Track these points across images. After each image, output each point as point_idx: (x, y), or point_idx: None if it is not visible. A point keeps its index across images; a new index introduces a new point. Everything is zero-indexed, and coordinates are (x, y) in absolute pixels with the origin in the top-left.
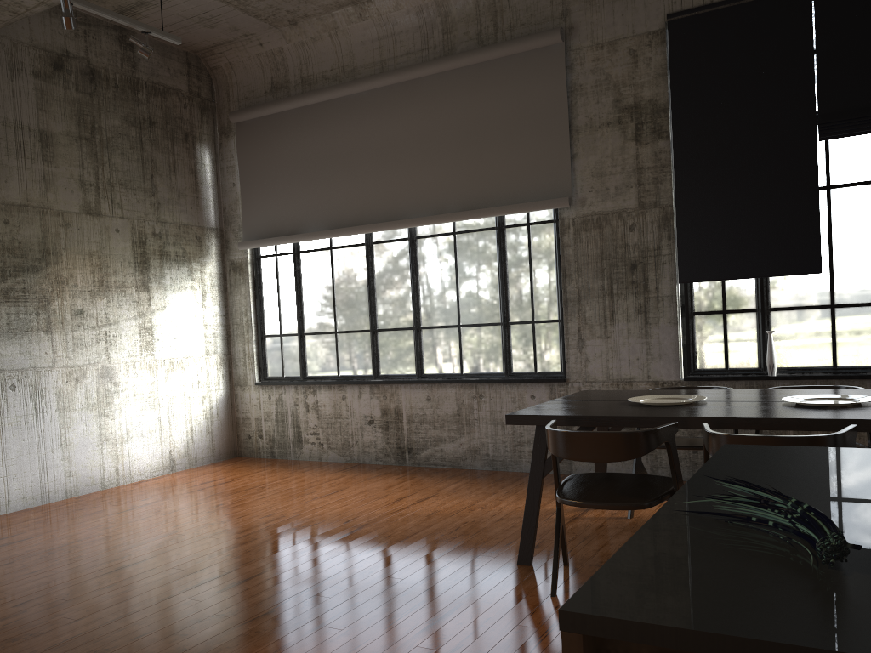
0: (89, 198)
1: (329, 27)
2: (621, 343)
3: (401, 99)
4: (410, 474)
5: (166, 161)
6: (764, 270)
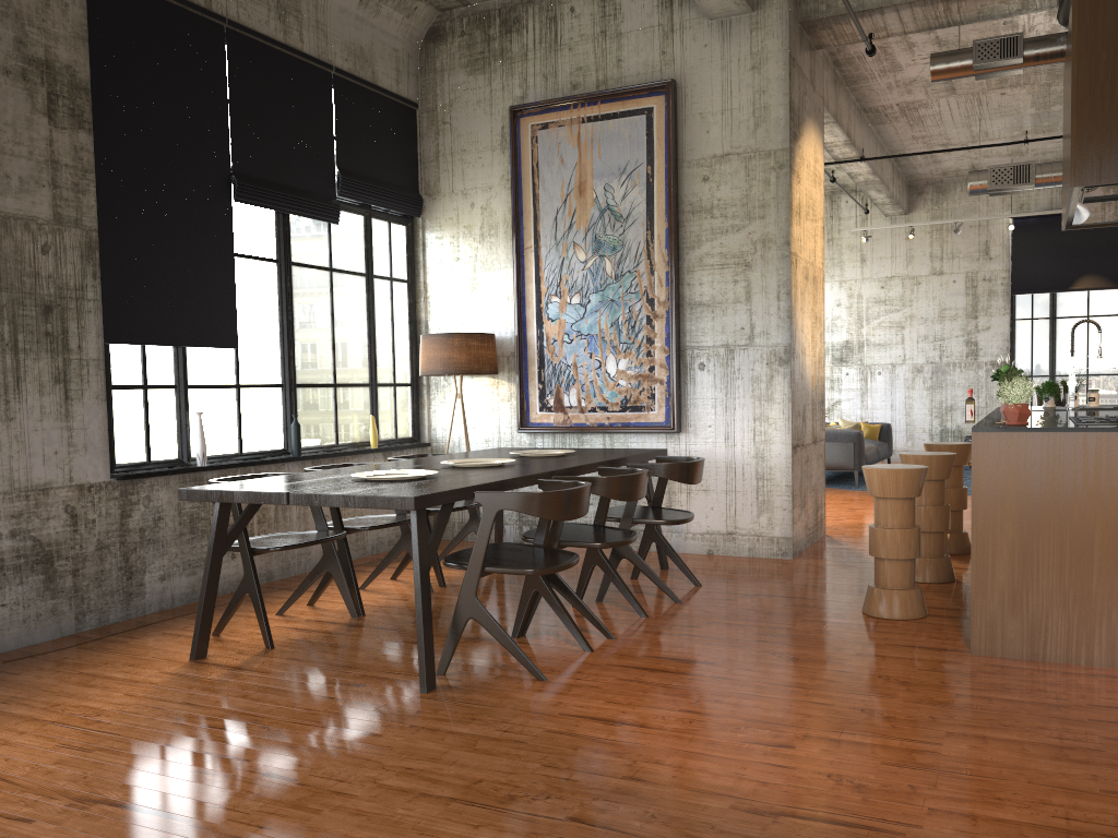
0: None
1: None
2: (32, 428)
3: None
4: None
5: None
6: (192, 338)
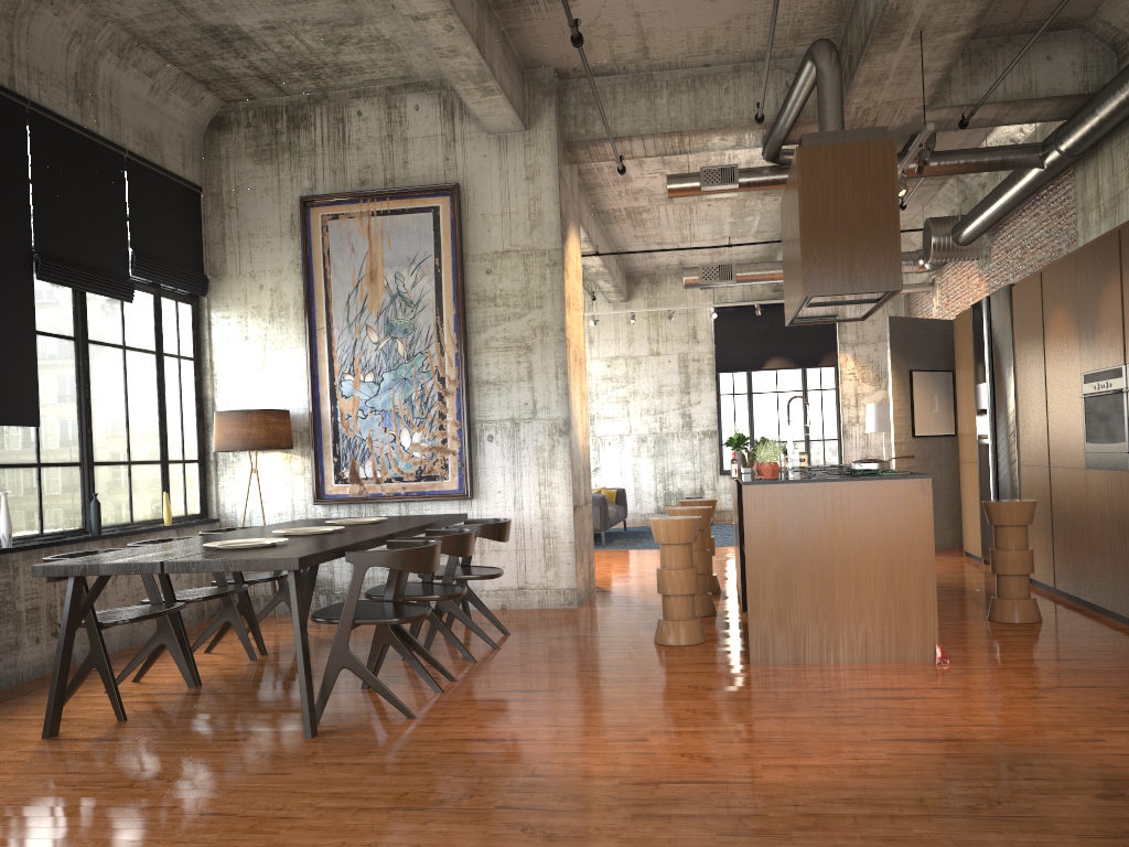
0: None
1: None
2: None
3: None
4: None
5: None
6: None
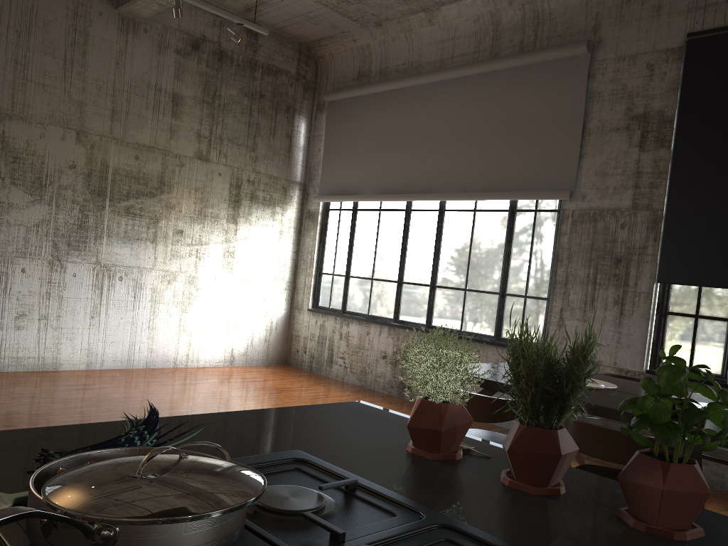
0: (202, 147)
1: (405, 29)
2: (596, 328)
3: (450, 93)
4: (400, 406)
5: (268, 126)
6: None
